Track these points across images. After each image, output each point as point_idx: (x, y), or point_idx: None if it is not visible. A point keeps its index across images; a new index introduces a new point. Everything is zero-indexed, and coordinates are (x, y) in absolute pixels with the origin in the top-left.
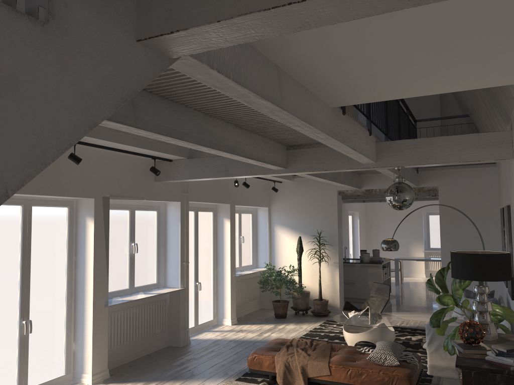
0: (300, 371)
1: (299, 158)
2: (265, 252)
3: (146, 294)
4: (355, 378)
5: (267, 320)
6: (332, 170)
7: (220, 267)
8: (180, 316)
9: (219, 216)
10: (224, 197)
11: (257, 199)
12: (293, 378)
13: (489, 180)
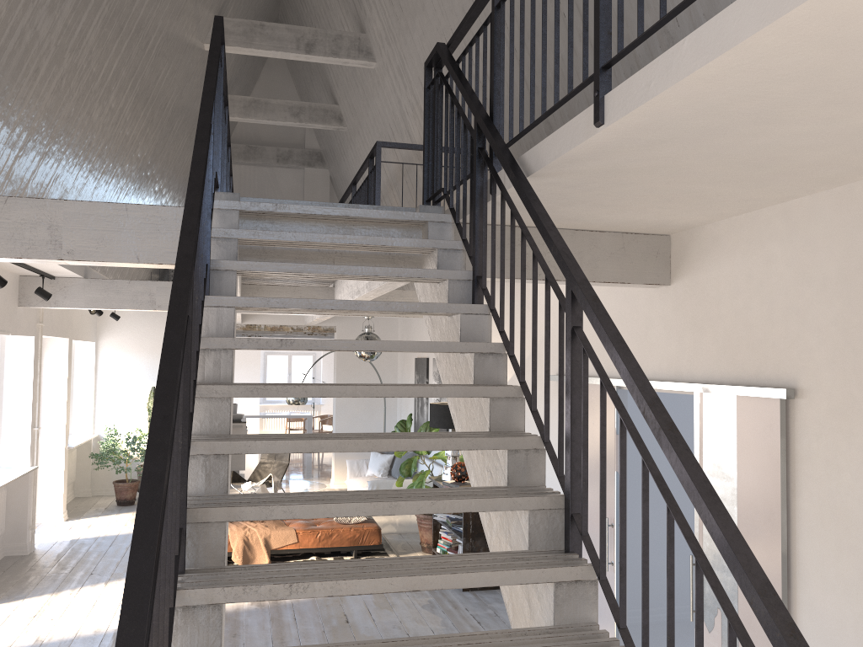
0: (263, 543)
1: (259, 295)
2: (87, 410)
3: (0, 477)
4: (324, 541)
5: (110, 509)
6: (299, 314)
7: (46, 435)
8: (28, 508)
9: (48, 356)
10: (65, 328)
11: (88, 329)
12: (253, 553)
13: (390, 323)
